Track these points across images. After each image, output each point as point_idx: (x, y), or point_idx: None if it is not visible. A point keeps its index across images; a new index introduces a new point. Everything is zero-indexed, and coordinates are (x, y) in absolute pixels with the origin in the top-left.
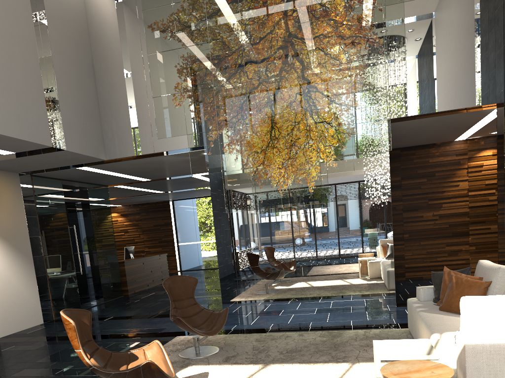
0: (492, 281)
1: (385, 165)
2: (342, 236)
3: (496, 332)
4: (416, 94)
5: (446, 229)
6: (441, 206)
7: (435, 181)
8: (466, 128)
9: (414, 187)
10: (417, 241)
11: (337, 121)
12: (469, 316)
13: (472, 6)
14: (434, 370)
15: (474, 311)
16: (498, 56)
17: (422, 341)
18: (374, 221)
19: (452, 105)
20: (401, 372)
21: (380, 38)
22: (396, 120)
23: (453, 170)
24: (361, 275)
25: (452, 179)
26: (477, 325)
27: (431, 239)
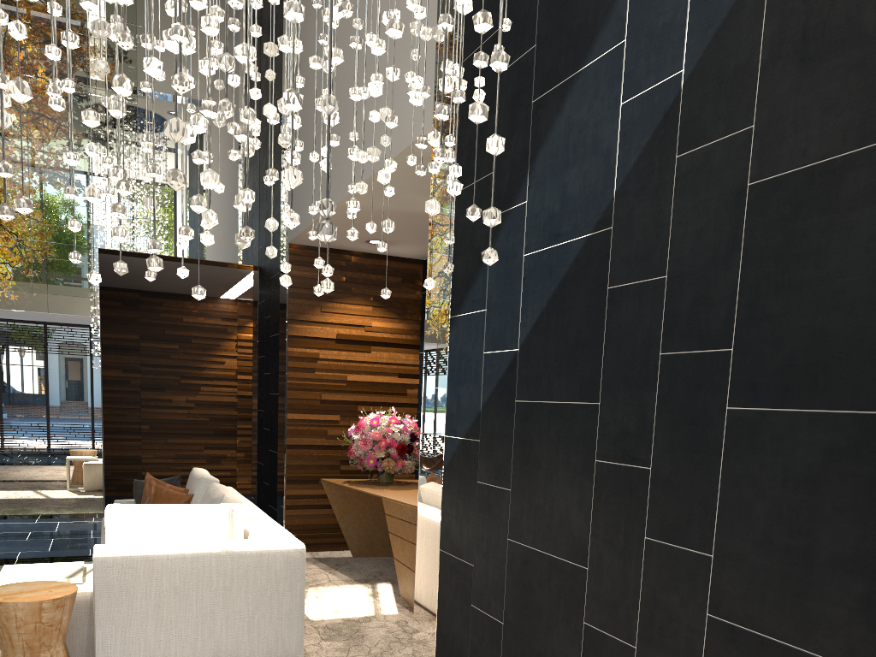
0: (194, 494)
1: (94, 315)
2: (15, 416)
3: (138, 544)
4: (143, 223)
5: (205, 424)
6: (199, 389)
7: (191, 351)
8: (227, 285)
9: (160, 355)
10: (163, 437)
11: (3, 233)
12: (111, 527)
13: (222, 129)
14: (54, 589)
15: (116, 521)
16: (253, 205)
17: (74, 564)
18: (72, 398)
19: (194, 253)
20: (10, 593)
21: (80, 130)
22: (114, 253)
23: (218, 339)
24: (48, 481)
25: (216, 353)
26: (120, 538)
27: (183, 436)
